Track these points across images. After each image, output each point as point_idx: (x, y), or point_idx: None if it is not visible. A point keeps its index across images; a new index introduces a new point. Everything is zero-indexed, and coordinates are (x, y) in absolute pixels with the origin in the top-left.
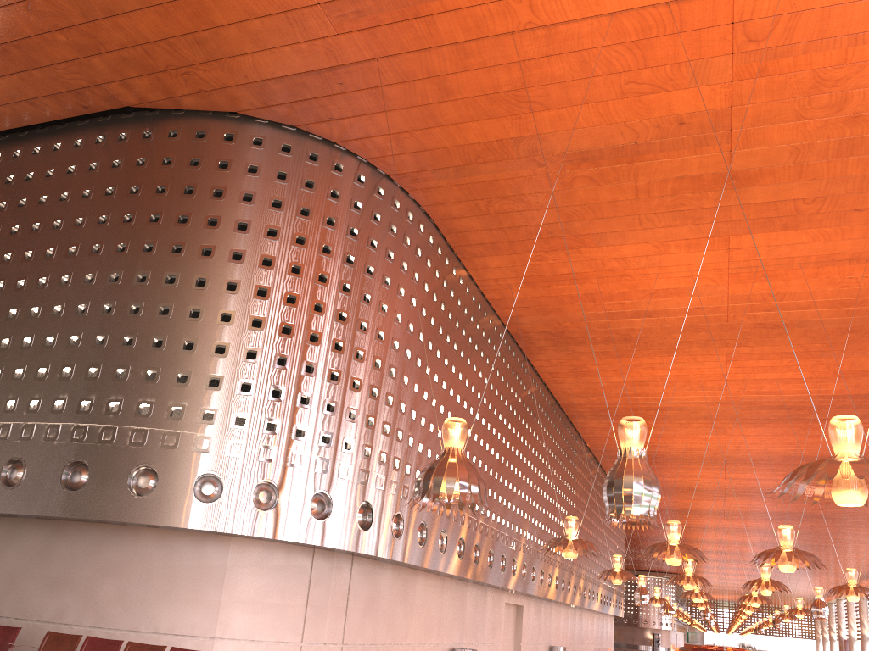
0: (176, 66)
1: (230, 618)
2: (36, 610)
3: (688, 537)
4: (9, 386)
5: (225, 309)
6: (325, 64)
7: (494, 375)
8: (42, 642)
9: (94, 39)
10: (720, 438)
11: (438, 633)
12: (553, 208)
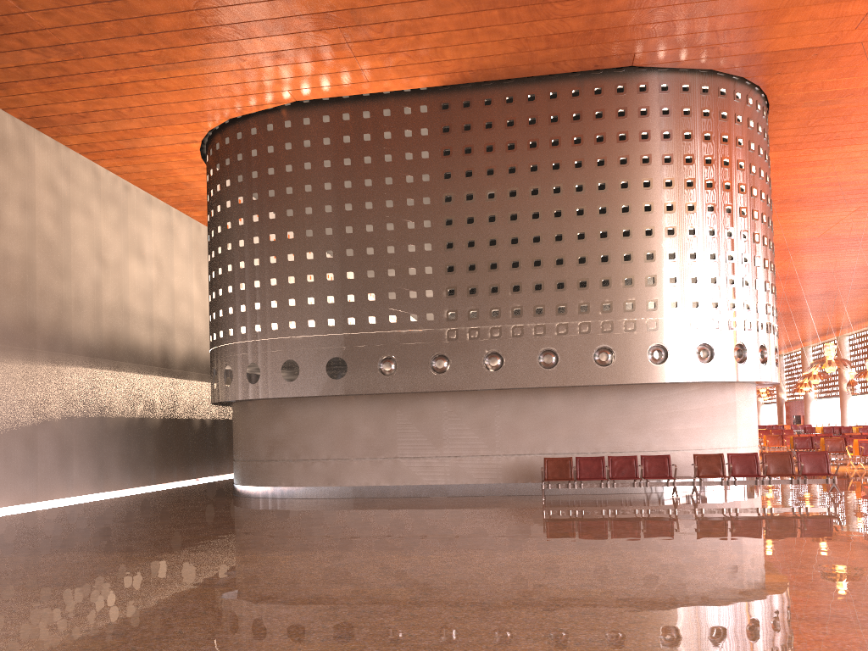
0: (710, 44)
1: (741, 434)
2: (628, 445)
3: None
4: (577, 294)
5: (728, 227)
6: (821, 44)
7: None
8: (695, 461)
9: (673, 28)
10: (778, 263)
11: None
12: (860, 123)
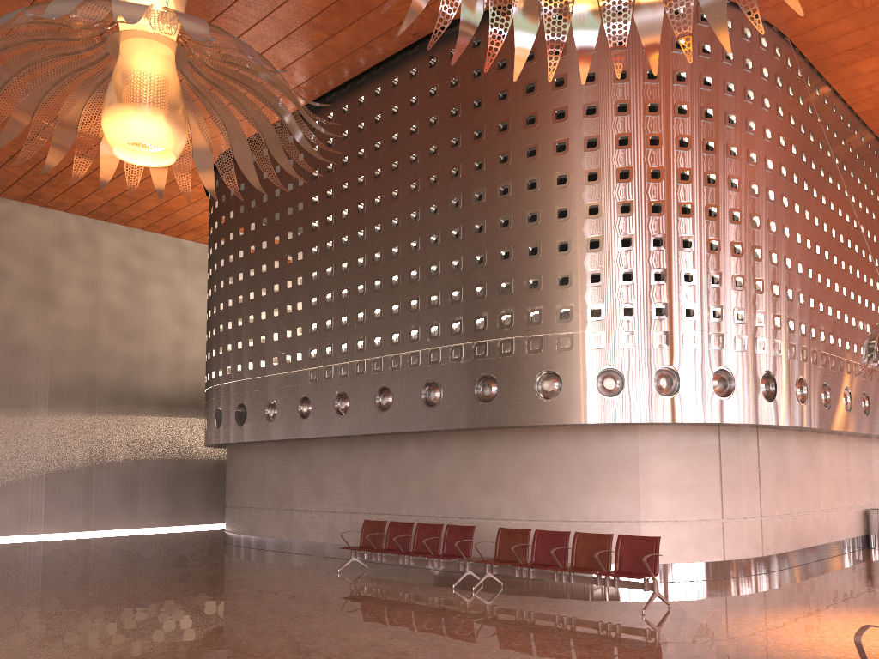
0: None
1: (651, 502)
2: (476, 510)
3: None
4: (409, 318)
5: (591, 202)
6: None
7: (874, 202)
8: (497, 538)
9: None
10: None
11: (848, 496)
12: None
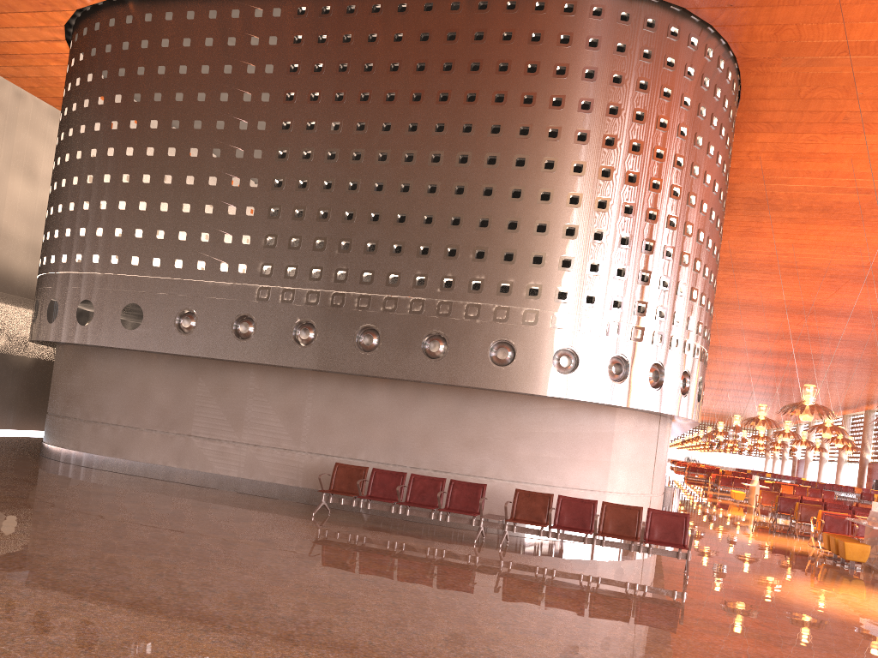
0: None
1: (616, 476)
2: (456, 465)
3: (708, 369)
4: (415, 262)
5: (627, 201)
6: None
7: None
8: (515, 498)
9: None
10: (828, 294)
11: None
12: (871, 100)
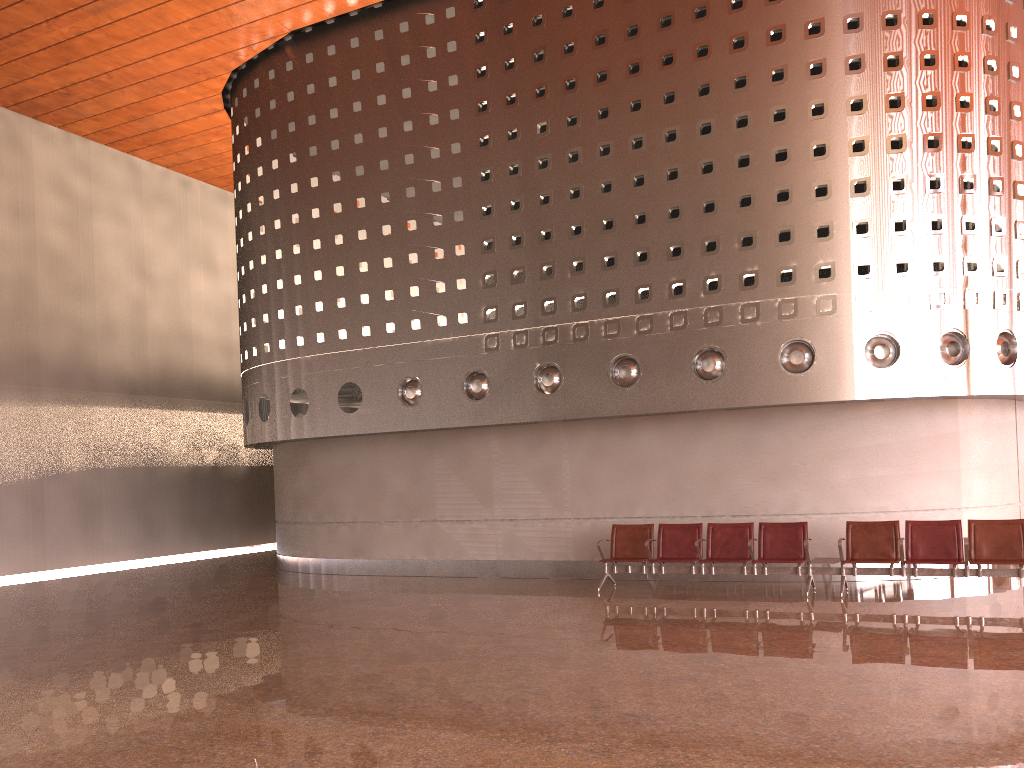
0: None
1: (971, 486)
2: (759, 505)
3: None
4: (667, 267)
5: (930, 132)
6: None
7: None
8: (848, 533)
9: None
10: None
11: None
12: None
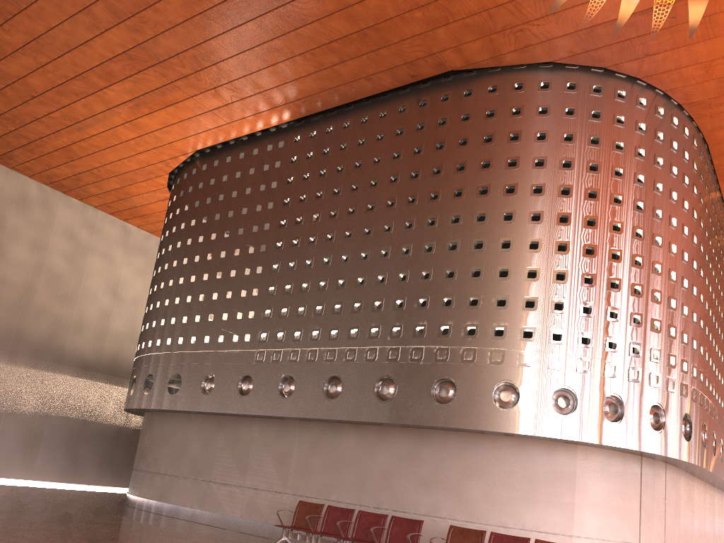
0: (513, 25)
1: (584, 519)
2: (412, 504)
3: None
4: (370, 316)
5: (560, 240)
6: None
7: None
8: (448, 535)
9: (447, 11)
10: None
11: (704, 535)
12: None
